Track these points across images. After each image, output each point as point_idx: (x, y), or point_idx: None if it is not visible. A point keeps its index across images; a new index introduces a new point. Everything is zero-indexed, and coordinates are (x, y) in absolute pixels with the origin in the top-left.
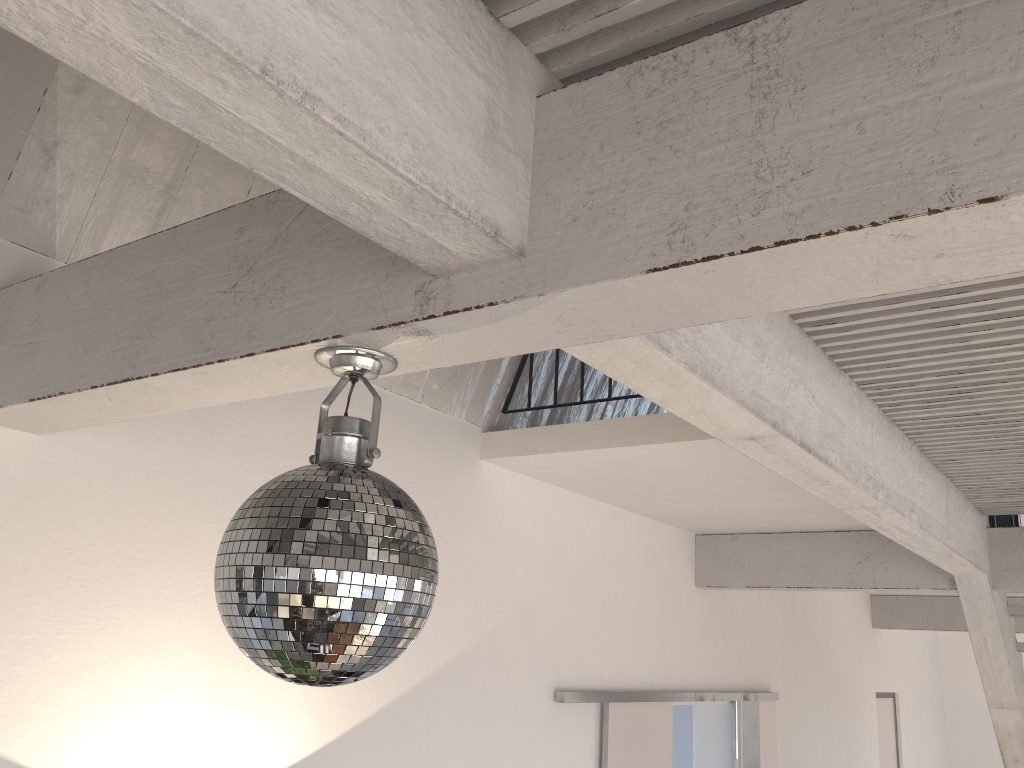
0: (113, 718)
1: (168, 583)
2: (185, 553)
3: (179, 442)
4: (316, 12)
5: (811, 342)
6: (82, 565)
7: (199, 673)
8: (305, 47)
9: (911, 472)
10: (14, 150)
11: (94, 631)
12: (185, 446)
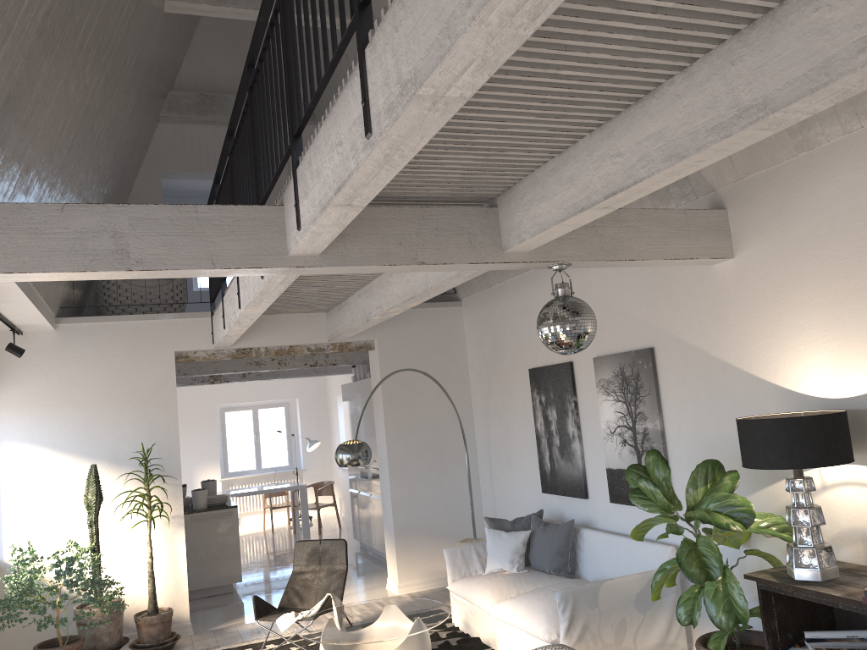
0: (793, 361)
1: (797, 297)
2: (801, 281)
3: (782, 231)
4: None
5: (613, 120)
6: (762, 301)
7: (826, 336)
8: None
9: None
10: None
11: (775, 326)
12: (785, 231)
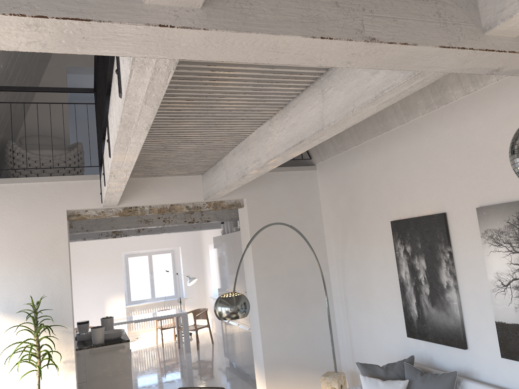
0: None
1: None
2: None
3: None
4: (378, 73)
5: None
6: None
7: None
8: (379, 83)
9: None
10: None
11: None
12: None
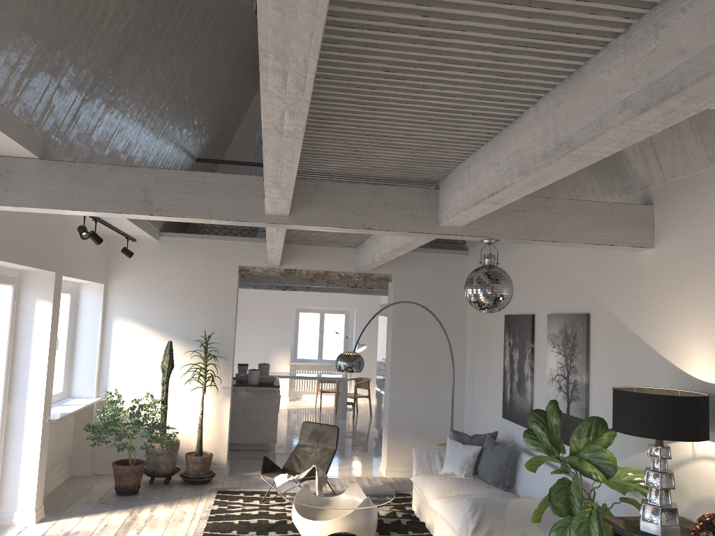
0: (685, 345)
1: (695, 290)
2: (699, 276)
3: (690, 231)
4: None
5: (498, 135)
6: (669, 289)
7: (711, 327)
8: None
9: (625, 67)
10: (623, 167)
11: (676, 312)
12: (692, 231)
